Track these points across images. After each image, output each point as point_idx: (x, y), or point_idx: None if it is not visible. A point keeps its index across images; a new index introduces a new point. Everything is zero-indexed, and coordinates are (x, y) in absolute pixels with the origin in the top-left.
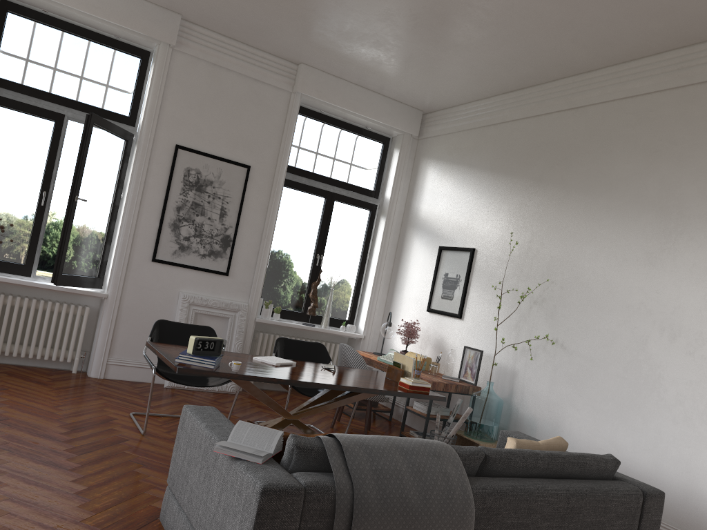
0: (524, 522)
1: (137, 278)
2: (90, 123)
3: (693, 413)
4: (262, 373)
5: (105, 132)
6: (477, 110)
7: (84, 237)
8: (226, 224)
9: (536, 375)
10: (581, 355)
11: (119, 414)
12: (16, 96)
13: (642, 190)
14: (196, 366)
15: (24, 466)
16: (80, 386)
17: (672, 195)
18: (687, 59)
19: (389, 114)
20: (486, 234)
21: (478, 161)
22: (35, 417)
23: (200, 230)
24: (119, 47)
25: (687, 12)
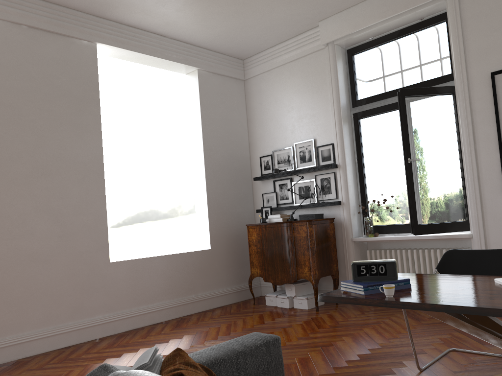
0: None
1: (494, 213)
2: (400, 98)
3: None
4: (426, 298)
5: (422, 97)
6: None
7: (434, 189)
8: None
9: None
10: None
11: (438, 349)
12: (371, 105)
13: None
14: (348, 293)
15: None
16: None
17: None
18: None
19: None
20: None
21: None
22: (355, 346)
23: None
24: (425, 26)
25: None
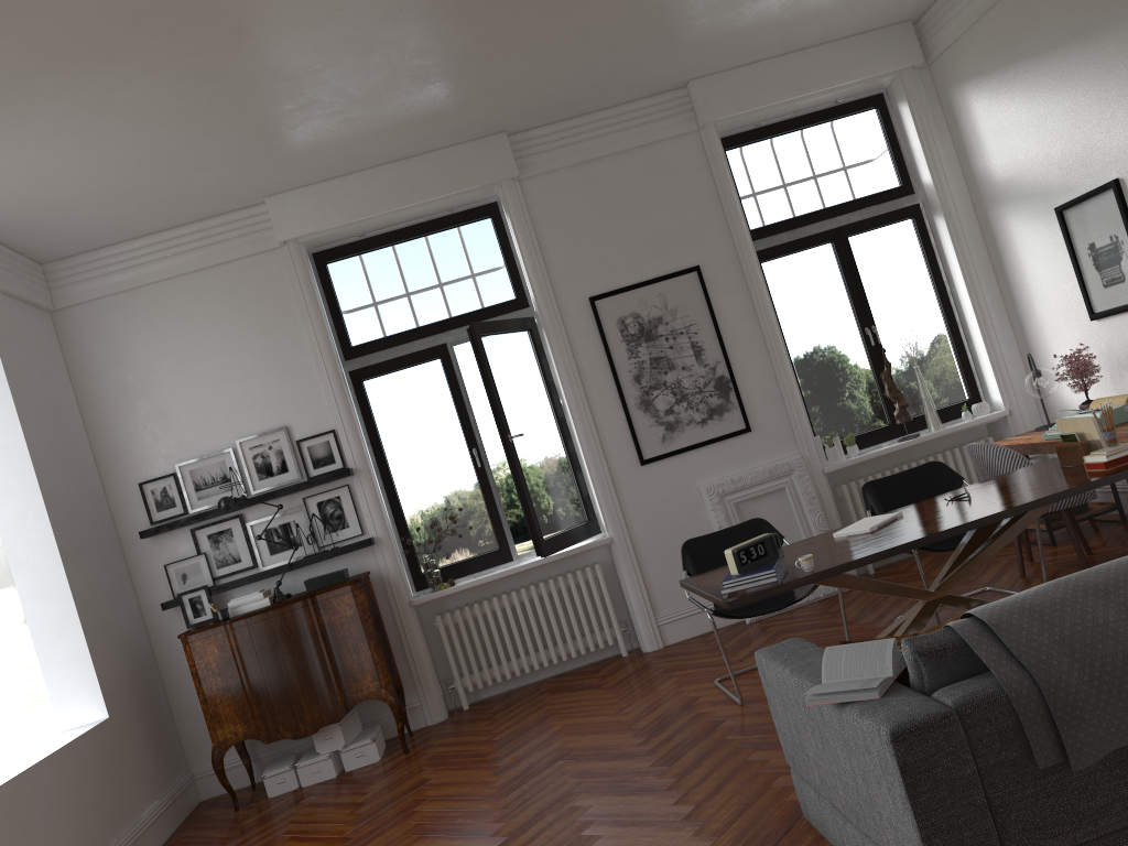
0: None
1: (634, 497)
2: (476, 338)
3: None
4: (850, 555)
5: (498, 336)
6: None
7: (545, 480)
8: (710, 362)
9: None
10: None
11: (701, 688)
12: (385, 355)
13: None
14: (752, 589)
15: (610, 805)
16: (638, 670)
17: None
18: None
19: (857, 61)
20: (1124, 144)
21: (1044, 39)
22: (600, 735)
23: (680, 390)
24: (459, 222)
25: None
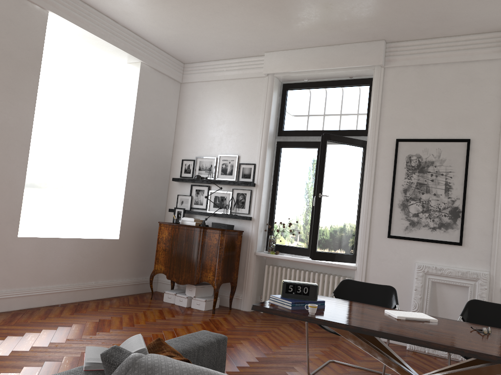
0: None
1: (377, 252)
2: (323, 141)
3: None
4: (341, 319)
5: (340, 144)
6: None
7: (334, 223)
8: (453, 197)
9: None
10: None
11: (320, 359)
12: (294, 138)
13: None
14: (276, 306)
15: None
16: (328, 337)
17: None
18: None
19: None
20: None
21: None
22: (252, 349)
23: (427, 206)
24: (352, 84)
25: None
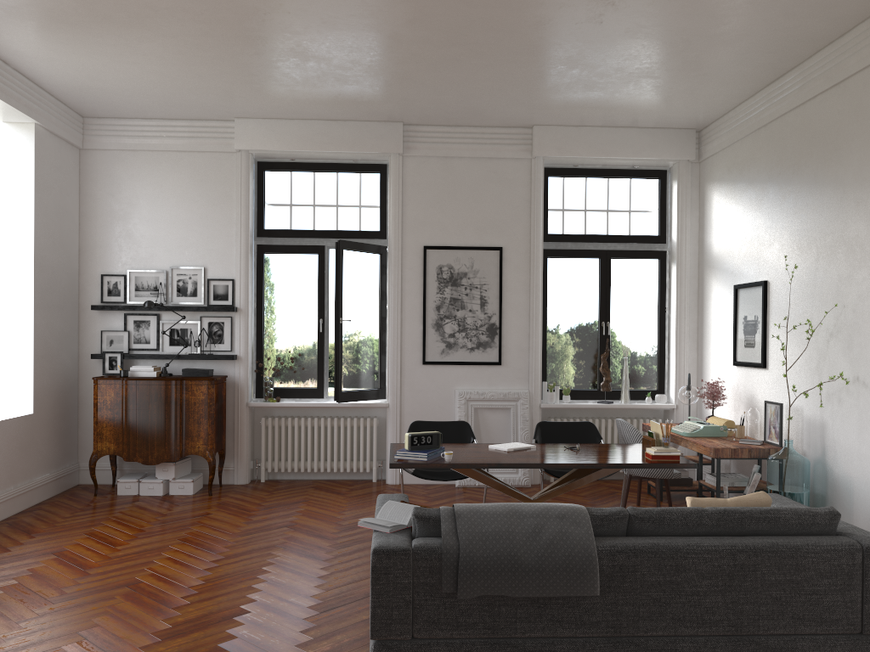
0: (674, 580)
1: (412, 383)
2: (339, 250)
3: None
4: (476, 460)
5: (356, 252)
6: (746, 113)
7: (357, 354)
8: (489, 312)
9: (843, 424)
10: None
11: None
12: (283, 241)
13: None
14: (410, 460)
15: (289, 558)
16: (373, 492)
17: None
18: None
19: (650, 146)
20: (774, 260)
21: (755, 174)
22: (318, 521)
23: (463, 324)
24: (358, 170)
25: None
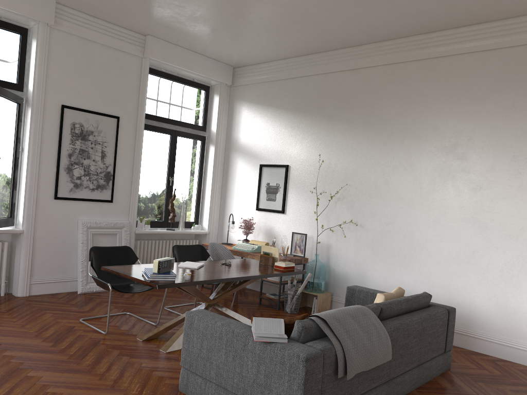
0: (406, 342)
1: (44, 214)
2: None
3: (449, 258)
4: (202, 277)
5: (5, 99)
6: (277, 67)
7: None
8: (107, 163)
9: (344, 245)
10: (374, 230)
11: (72, 322)
12: None
13: (404, 124)
14: (164, 281)
15: (55, 377)
16: (19, 305)
17: (424, 128)
18: (425, 42)
19: (211, 70)
20: (296, 155)
21: (282, 104)
22: (18, 338)
23: (88, 170)
24: (1, 26)
25: (431, 16)
